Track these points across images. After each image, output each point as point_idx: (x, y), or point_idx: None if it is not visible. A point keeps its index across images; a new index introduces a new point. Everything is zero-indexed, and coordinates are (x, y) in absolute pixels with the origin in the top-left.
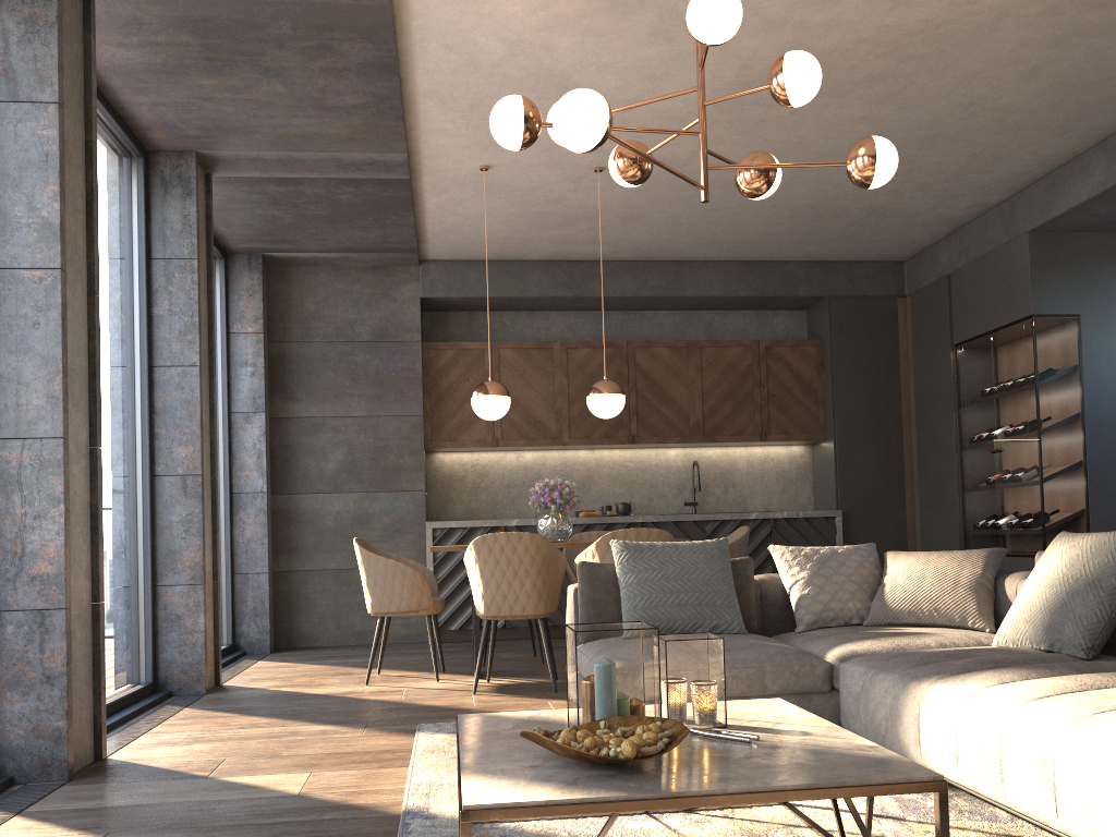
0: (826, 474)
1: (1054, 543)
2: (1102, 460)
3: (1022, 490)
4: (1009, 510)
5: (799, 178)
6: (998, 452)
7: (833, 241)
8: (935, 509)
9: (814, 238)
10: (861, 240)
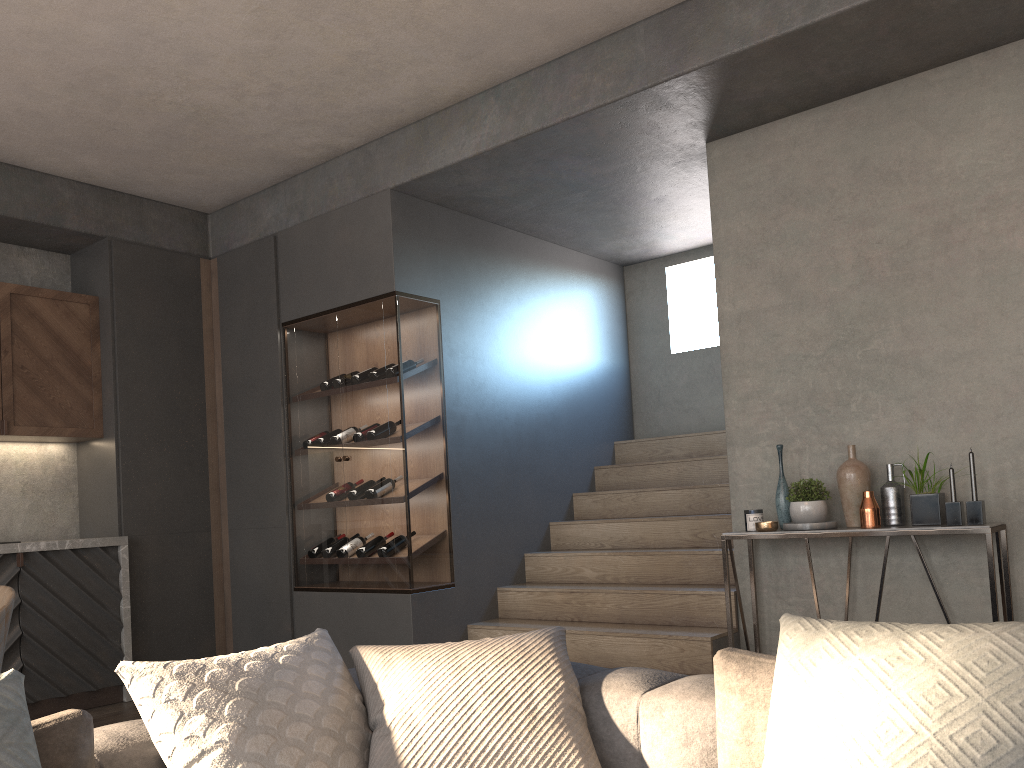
0: (103, 485)
1: (809, 645)
2: (462, 473)
3: (381, 509)
4: (362, 534)
5: (103, 4)
6: (346, 461)
7: (125, 155)
8: (254, 531)
9: (99, 141)
10: (165, 164)
